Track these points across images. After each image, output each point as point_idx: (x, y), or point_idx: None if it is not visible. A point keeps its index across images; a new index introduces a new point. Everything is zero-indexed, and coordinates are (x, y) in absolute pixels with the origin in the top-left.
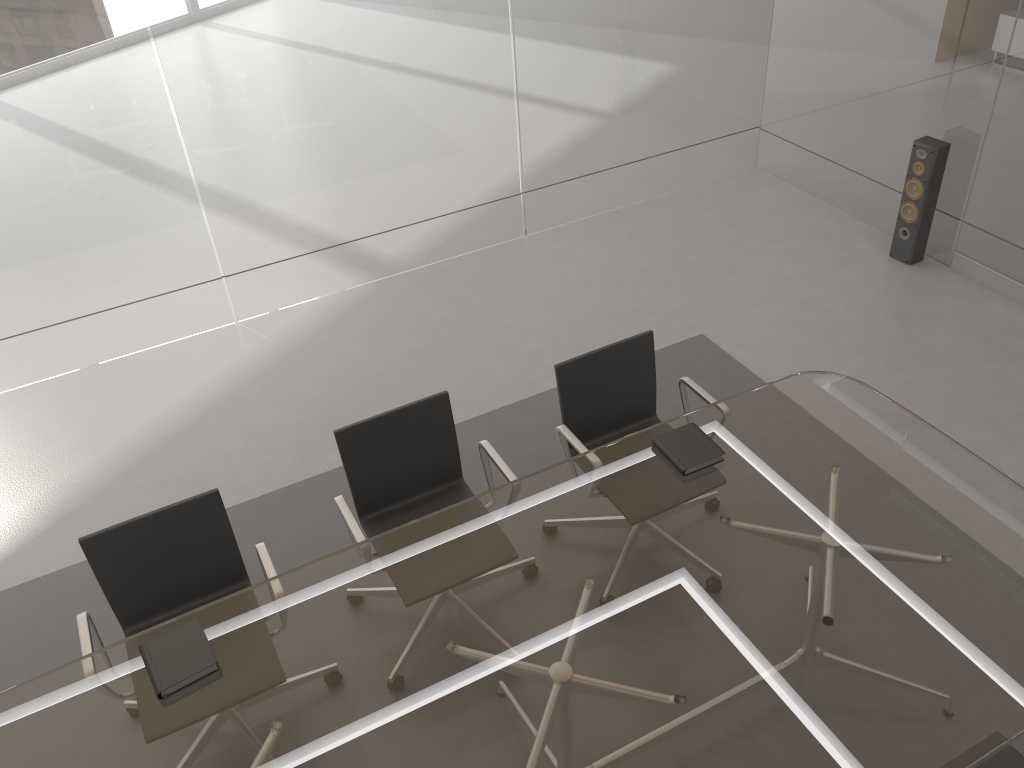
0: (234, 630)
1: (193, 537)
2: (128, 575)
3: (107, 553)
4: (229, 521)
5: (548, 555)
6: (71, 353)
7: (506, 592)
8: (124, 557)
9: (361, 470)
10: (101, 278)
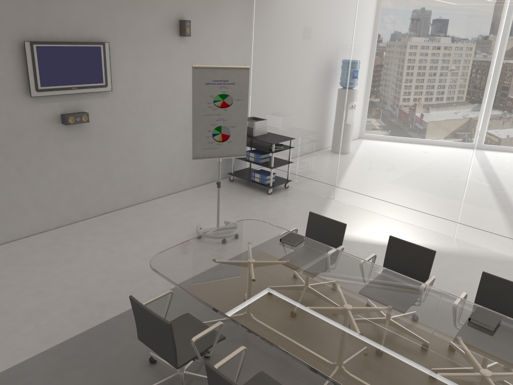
0: (308, 245)
1: (332, 233)
2: (313, 230)
3: (312, 220)
4: (343, 236)
5: (390, 294)
6: (394, 211)
7: (366, 288)
8: (315, 224)
9: (390, 255)
10: (417, 192)
